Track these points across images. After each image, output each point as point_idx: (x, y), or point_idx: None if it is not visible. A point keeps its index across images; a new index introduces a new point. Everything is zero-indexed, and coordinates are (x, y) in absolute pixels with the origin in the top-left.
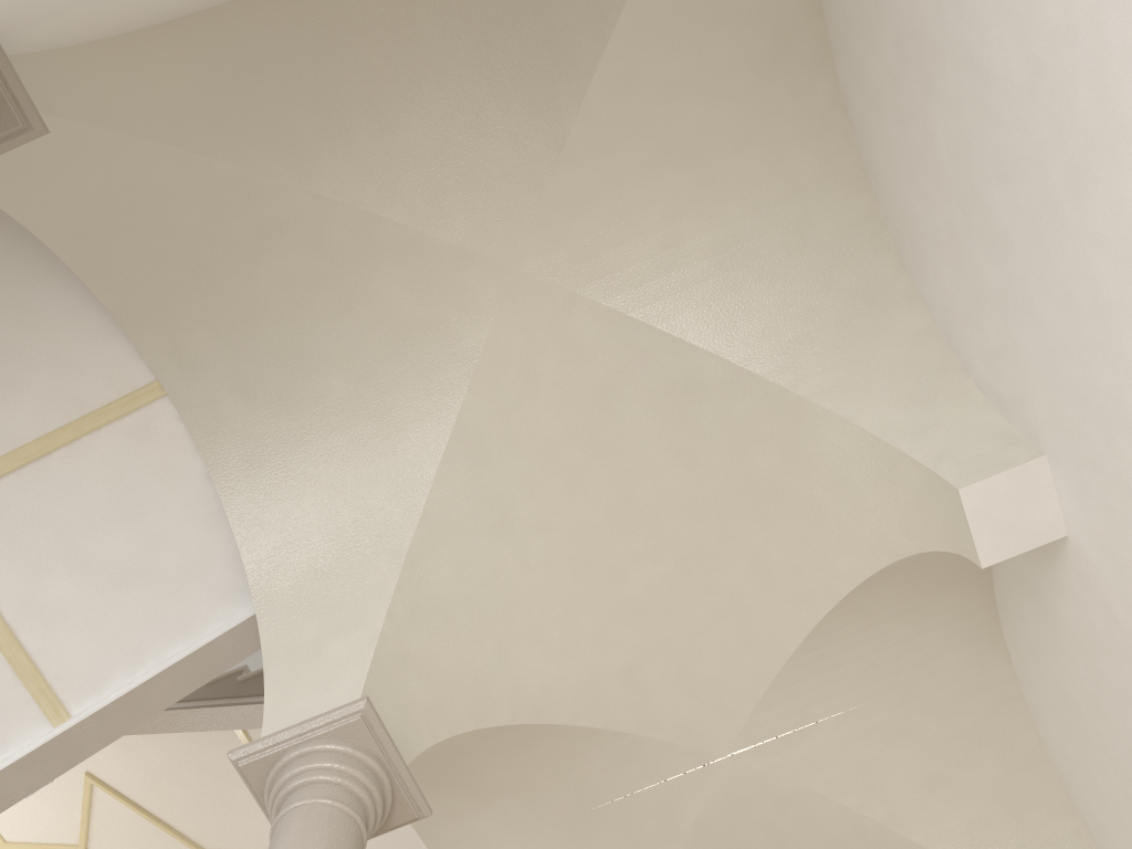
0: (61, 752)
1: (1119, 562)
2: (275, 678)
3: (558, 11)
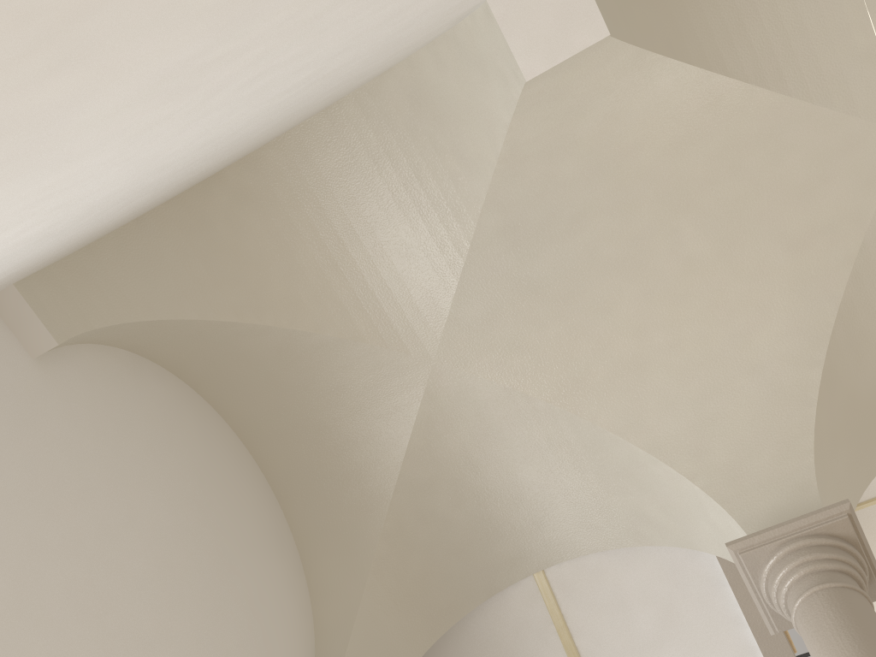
0: None
1: None
2: None
3: (257, 352)
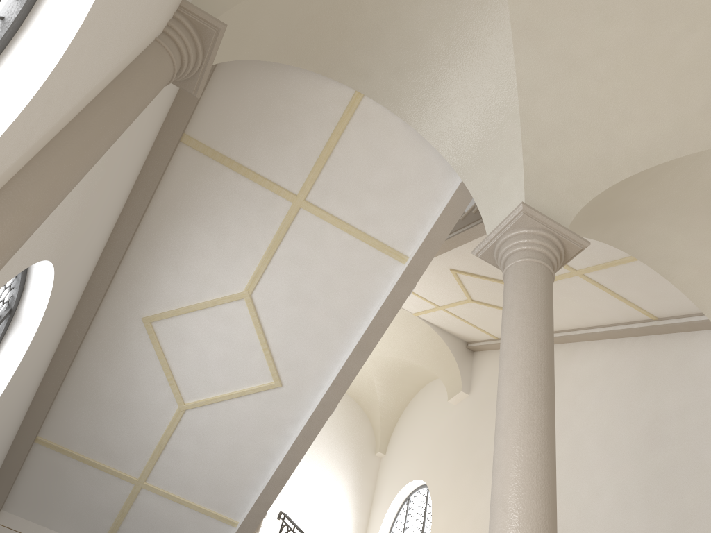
0: (411, 273)
1: None
2: (483, 207)
3: None
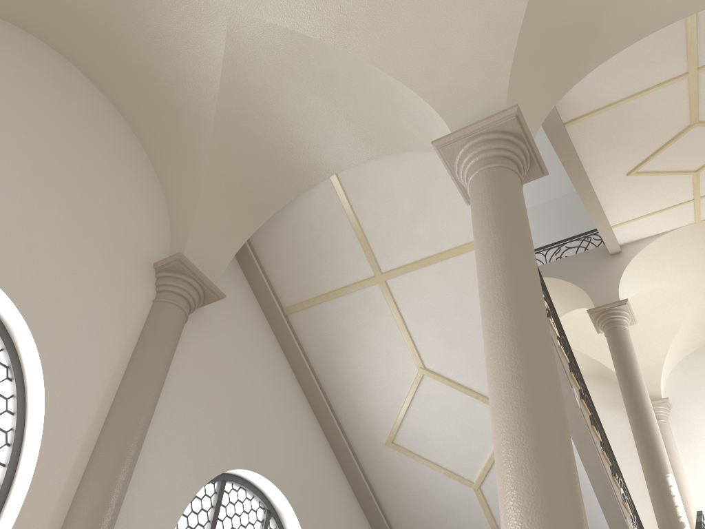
0: None
1: None
2: None
3: (84, 7)
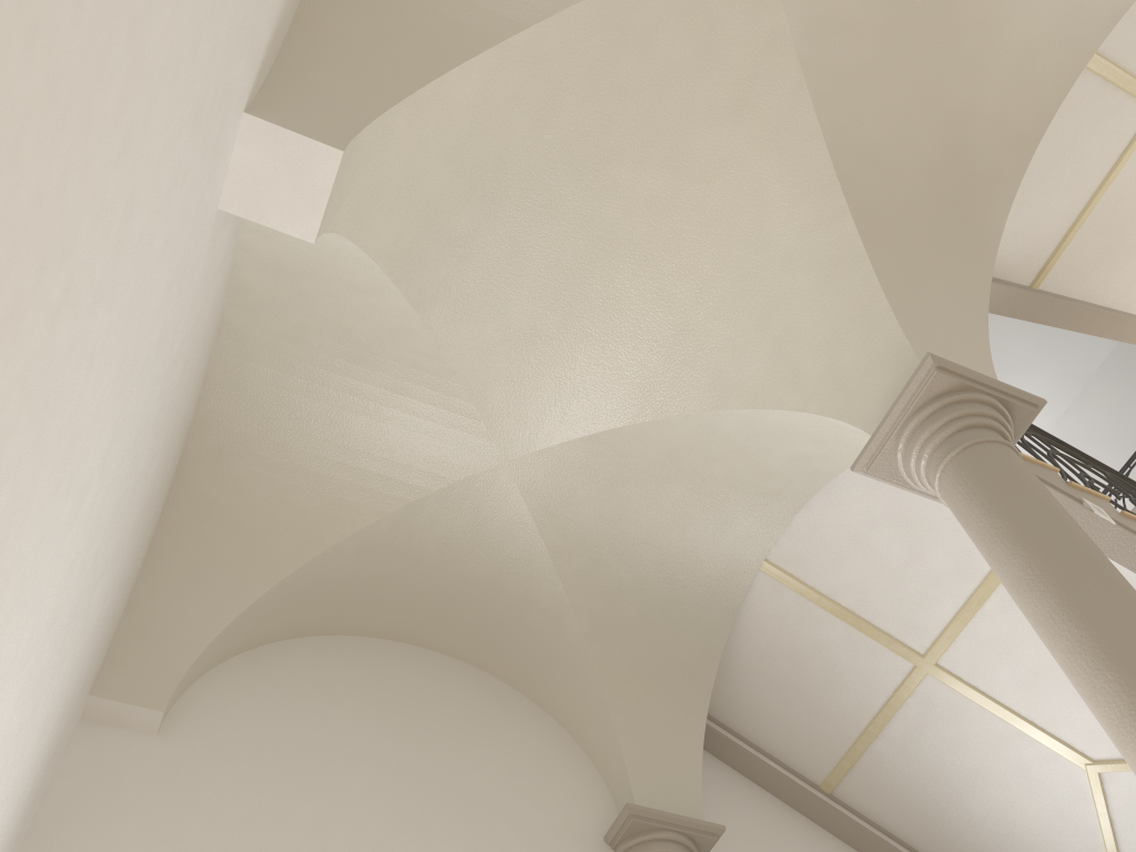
0: None
1: (213, 158)
2: None
3: (349, 569)
